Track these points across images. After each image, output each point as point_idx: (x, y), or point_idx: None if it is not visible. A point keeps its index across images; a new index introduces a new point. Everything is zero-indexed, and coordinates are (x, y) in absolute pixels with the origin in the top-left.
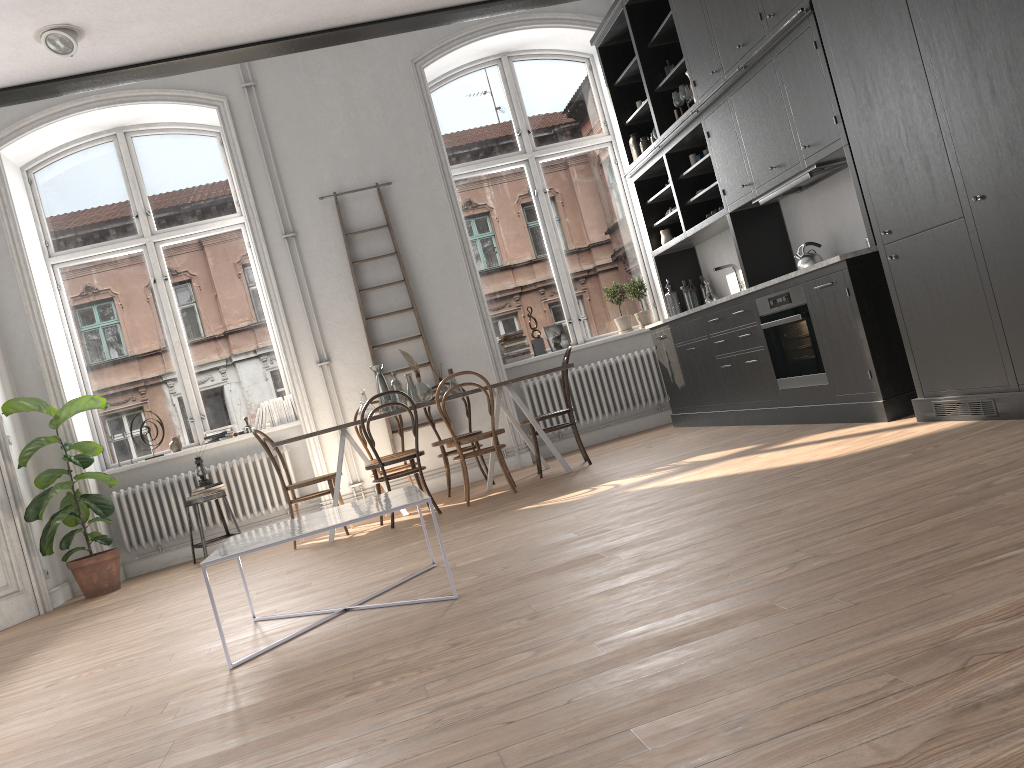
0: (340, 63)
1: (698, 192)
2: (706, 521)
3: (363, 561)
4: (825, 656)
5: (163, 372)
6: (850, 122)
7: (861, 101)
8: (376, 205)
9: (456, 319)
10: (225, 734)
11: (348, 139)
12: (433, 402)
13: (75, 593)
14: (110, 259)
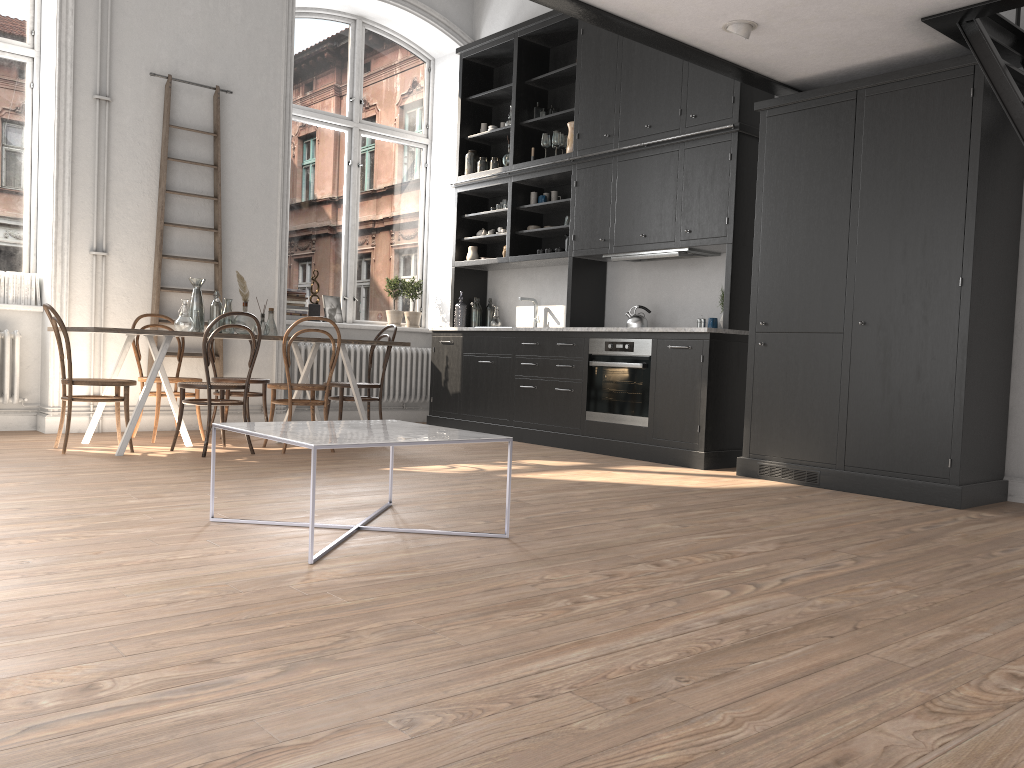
0: None
1: (531, 227)
2: (678, 516)
3: (246, 484)
4: (1020, 619)
5: None
6: (760, 229)
7: (778, 218)
8: (207, 108)
9: (254, 257)
10: (479, 621)
11: (199, 26)
12: (277, 338)
13: None
14: None
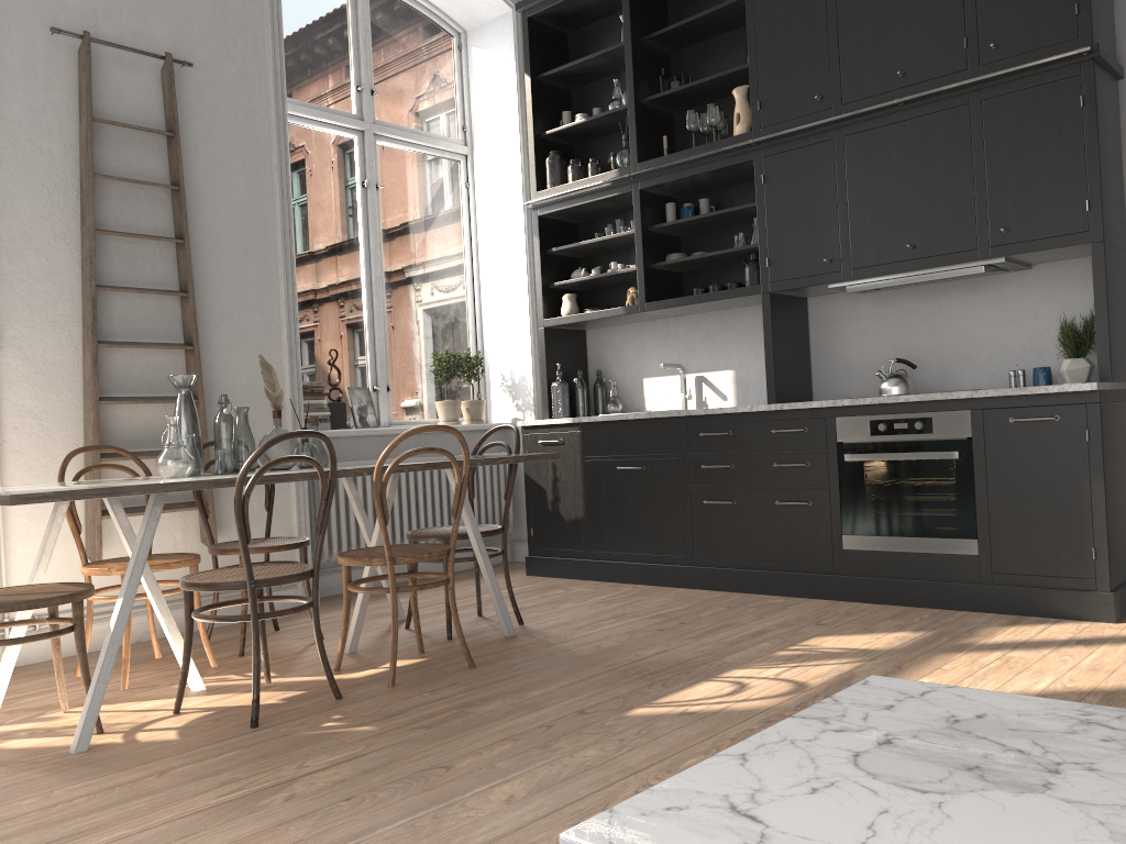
0: None
1: (675, 255)
2: None
3: (444, 842)
4: None
5: None
6: None
7: None
8: (153, 91)
9: (247, 335)
10: None
11: None
12: (360, 472)
13: None
14: None
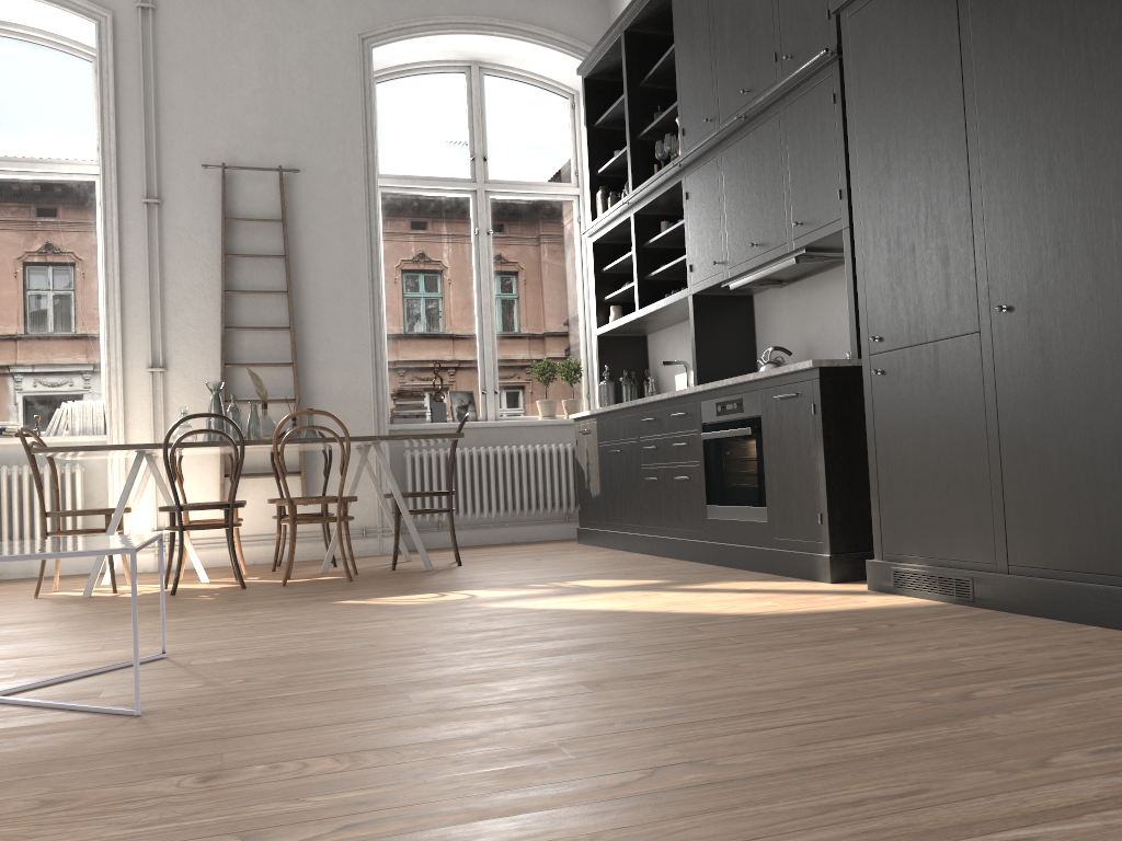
0: (270, 13)
1: (663, 267)
2: (557, 668)
3: (90, 631)
4: None
5: None
6: (859, 192)
7: (878, 166)
8: (274, 193)
9: (342, 355)
10: None
11: (258, 105)
12: (270, 442)
13: None
14: None
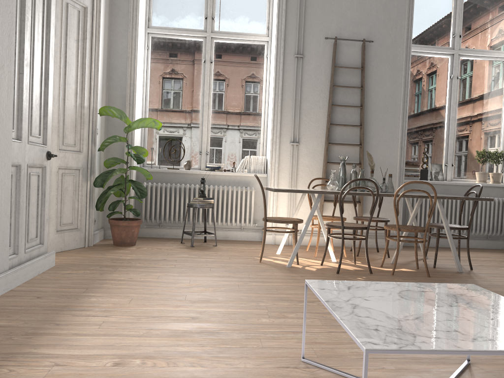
0: None
1: None
2: None
3: None
4: None
5: (192, 119)
6: None
7: None
8: (358, 53)
9: (384, 141)
10: None
11: (354, 5)
12: (390, 195)
13: (105, 237)
14: (182, 40)
